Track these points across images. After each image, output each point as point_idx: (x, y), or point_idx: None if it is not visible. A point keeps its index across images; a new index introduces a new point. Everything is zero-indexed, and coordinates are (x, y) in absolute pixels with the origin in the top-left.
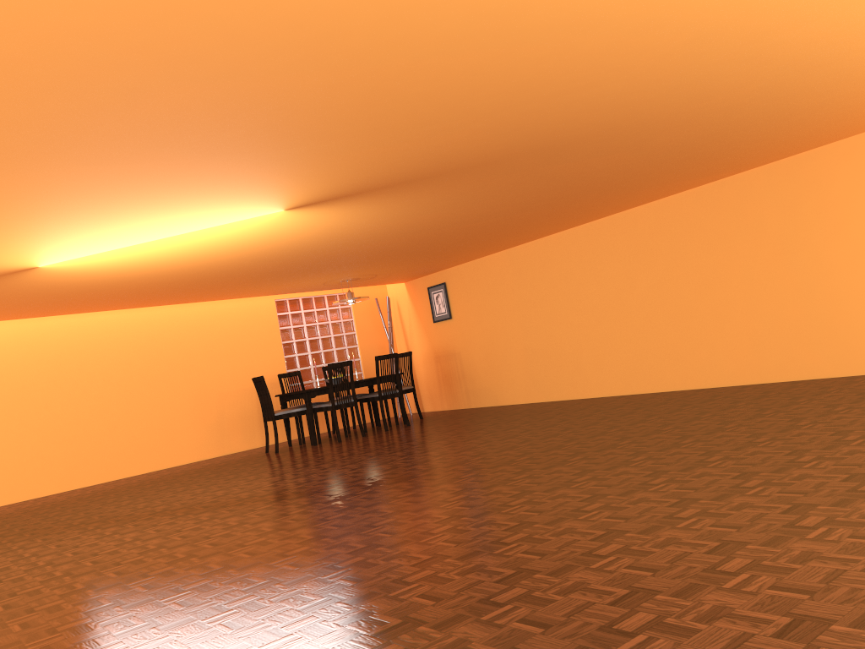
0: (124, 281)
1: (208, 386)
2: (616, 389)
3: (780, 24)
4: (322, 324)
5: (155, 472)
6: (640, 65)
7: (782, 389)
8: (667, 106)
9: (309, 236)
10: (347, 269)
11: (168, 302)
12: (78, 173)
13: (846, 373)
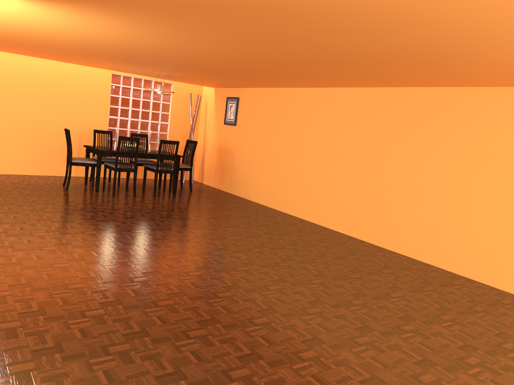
0: None
1: (41, 123)
2: (325, 221)
3: None
4: (145, 101)
5: None
6: None
7: (439, 285)
8: None
9: (75, 30)
10: (152, 67)
11: (10, 51)
12: None
13: (498, 286)
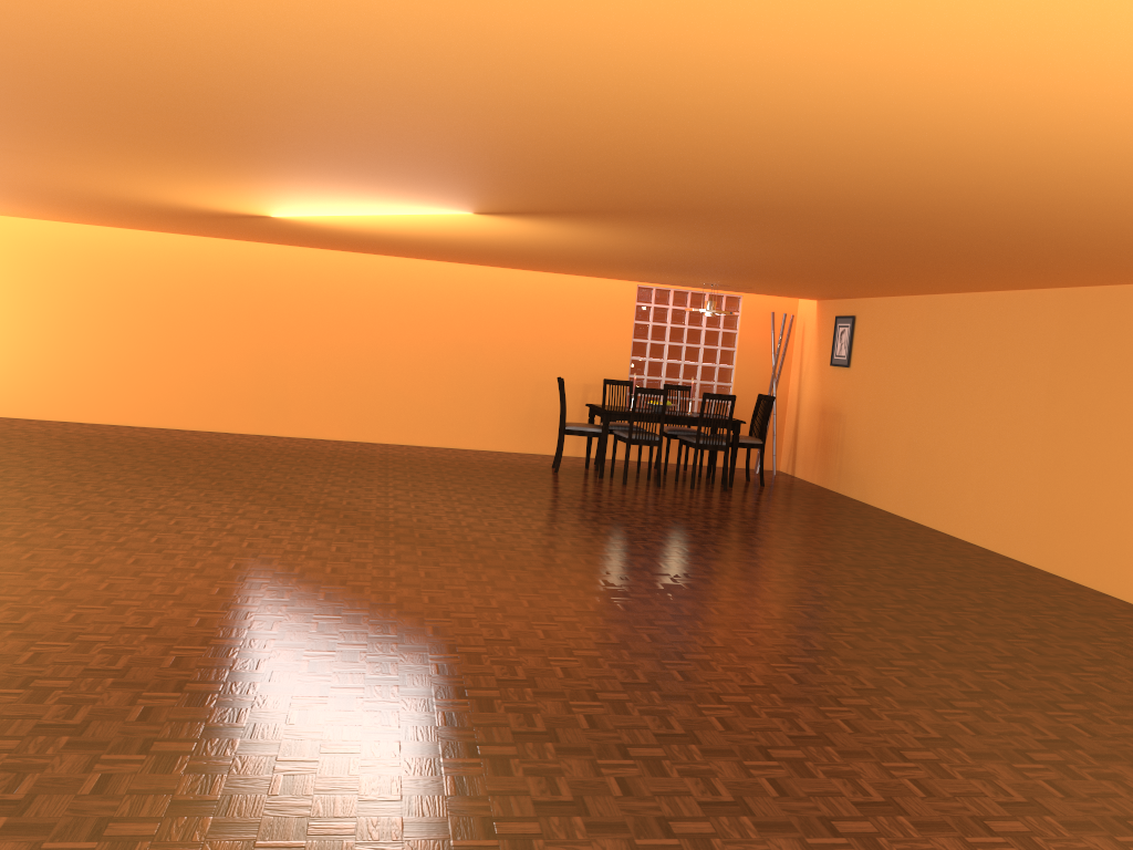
0: (395, 241)
1: (527, 370)
2: (991, 540)
3: (895, 132)
4: (691, 329)
5: (440, 450)
6: (724, 149)
7: None
8: (882, 192)
9: (559, 238)
10: (689, 275)
11: (489, 264)
12: (167, 159)
13: None
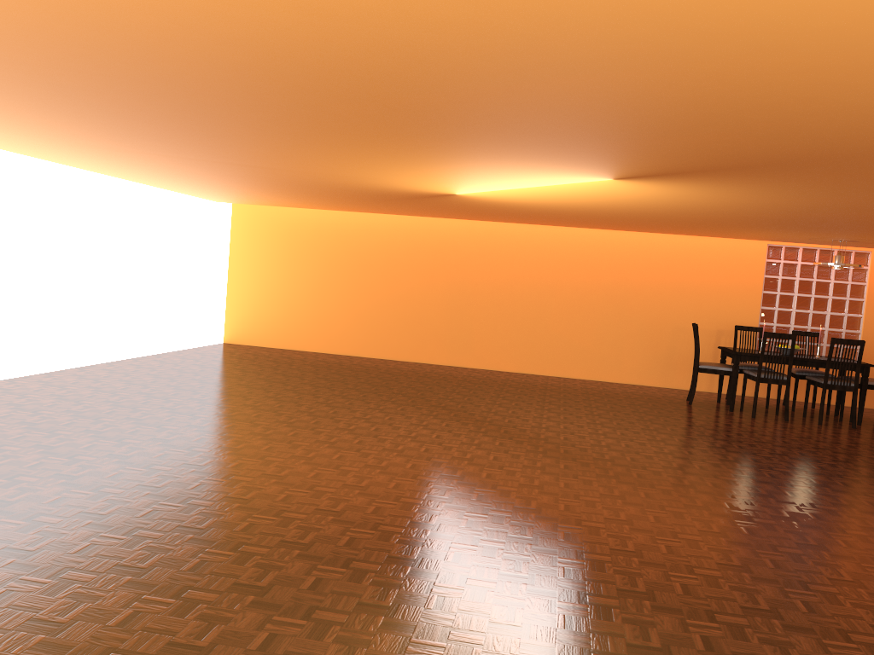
0: (554, 211)
1: (666, 317)
2: None
3: None
4: (820, 282)
5: (590, 382)
6: (854, 81)
7: None
8: None
9: (691, 200)
10: (817, 232)
11: (633, 229)
12: (368, 146)
13: None
